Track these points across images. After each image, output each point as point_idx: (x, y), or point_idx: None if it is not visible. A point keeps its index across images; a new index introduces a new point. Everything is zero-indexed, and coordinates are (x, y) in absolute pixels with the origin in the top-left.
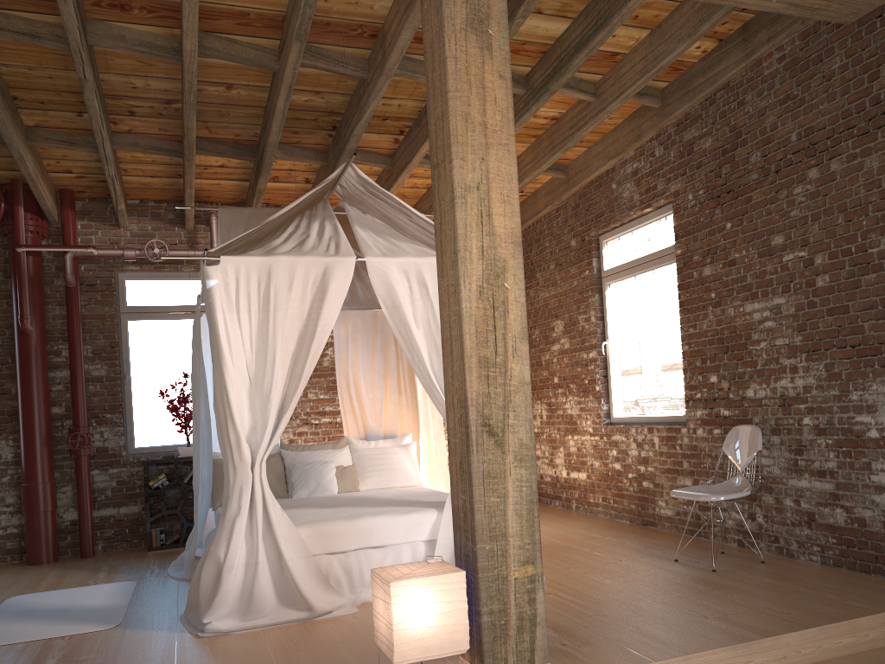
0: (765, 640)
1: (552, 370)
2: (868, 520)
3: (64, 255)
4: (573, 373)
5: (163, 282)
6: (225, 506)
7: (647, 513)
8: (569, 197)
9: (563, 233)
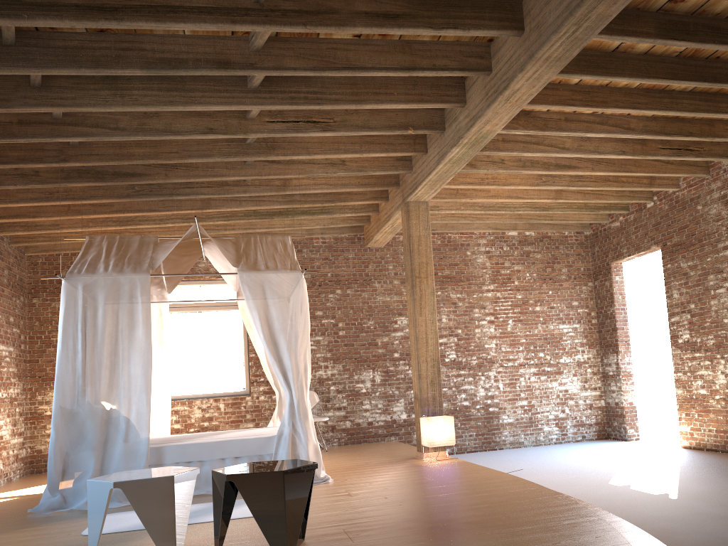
0: None
1: None
2: (360, 423)
3: None
4: None
5: None
6: (303, 414)
7: None
8: None
9: None
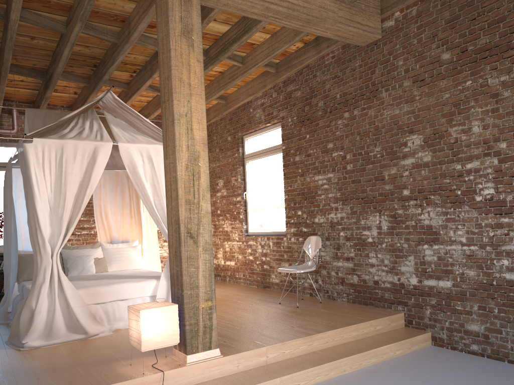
0: (318, 334)
1: (217, 206)
2: (367, 280)
3: None
4: (228, 208)
5: None
6: (35, 278)
7: (266, 281)
8: (227, 113)
9: (223, 132)
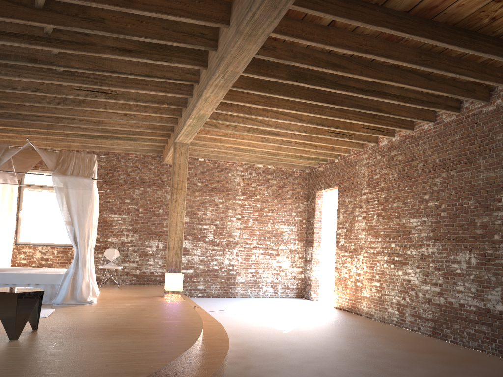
0: None
1: None
2: (146, 272)
3: None
4: None
5: None
6: (83, 263)
7: None
8: None
9: None
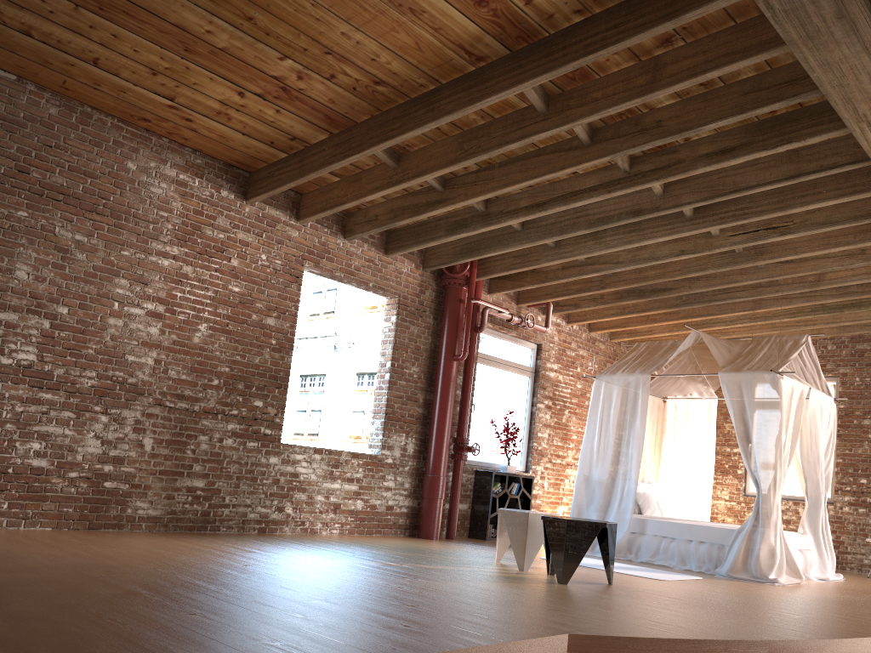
0: None
1: None
2: None
3: (485, 310)
4: None
5: (496, 339)
6: (766, 513)
7: None
8: None
9: None
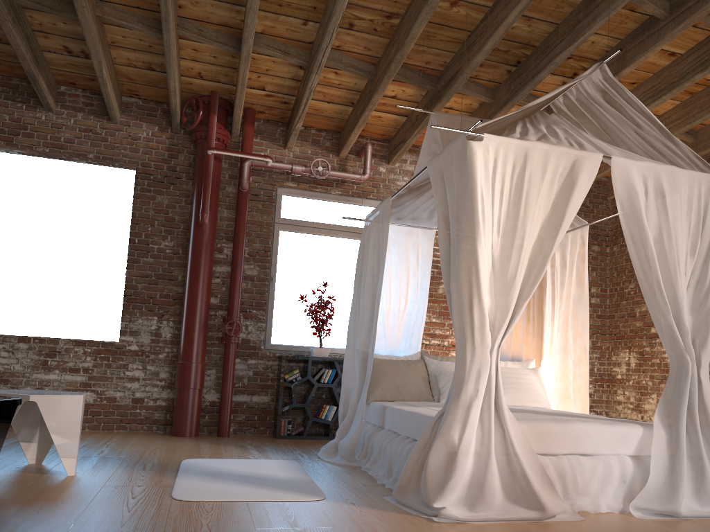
0: None
1: (649, 321)
2: None
3: (243, 163)
4: None
5: (313, 201)
6: (457, 387)
7: None
8: None
9: None
